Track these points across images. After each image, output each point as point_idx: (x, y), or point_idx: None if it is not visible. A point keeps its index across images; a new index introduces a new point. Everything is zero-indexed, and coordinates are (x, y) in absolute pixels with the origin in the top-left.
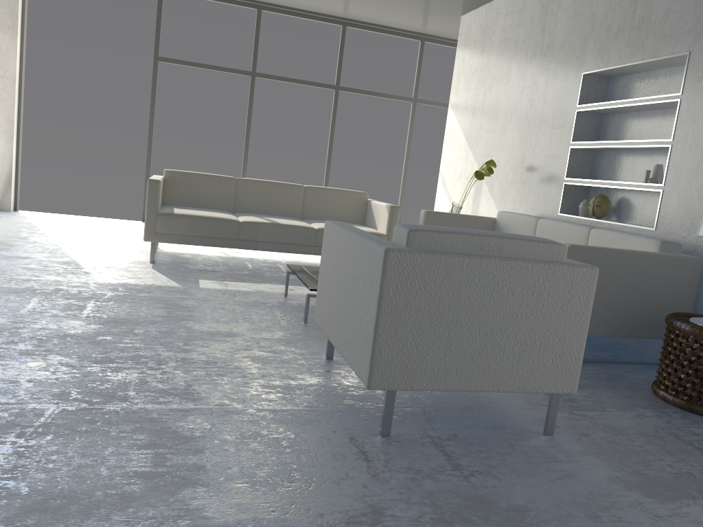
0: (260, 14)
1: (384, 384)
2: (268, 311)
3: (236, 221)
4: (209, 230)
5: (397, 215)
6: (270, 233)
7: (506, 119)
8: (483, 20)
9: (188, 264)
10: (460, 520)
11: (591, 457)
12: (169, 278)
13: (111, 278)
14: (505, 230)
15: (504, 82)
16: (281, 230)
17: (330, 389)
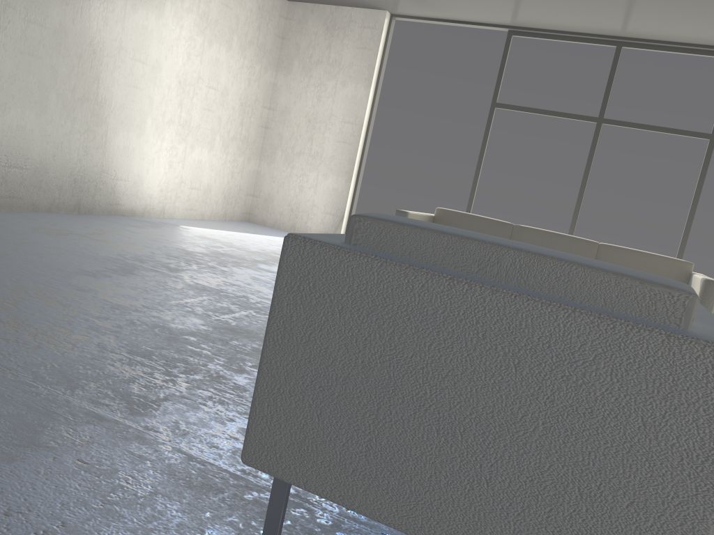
0: (619, 51)
1: (262, 462)
2: None
3: None
4: None
5: (713, 294)
6: None
7: None
8: None
9: None
10: None
11: None
12: None
13: None
14: None
15: None
16: None
17: None
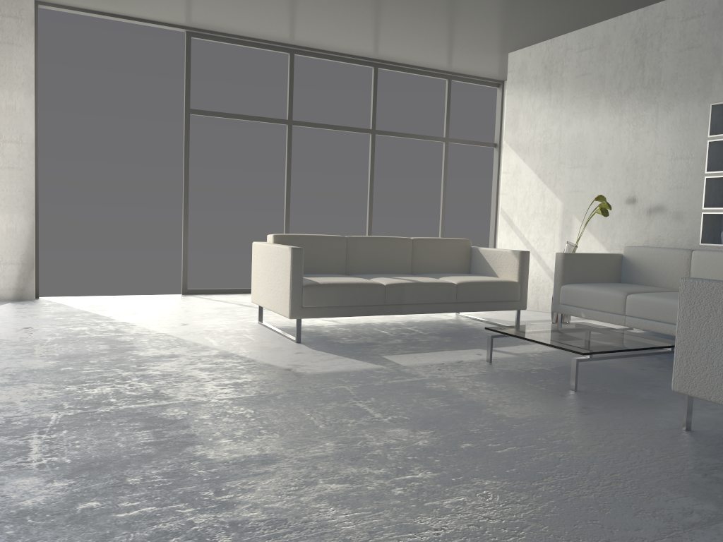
0: (293, 58)
1: None
2: (519, 384)
3: (382, 285)
4: (356, 298)
5: (527, 261)
6: (415, 294)
7: (600, 153)
8: (545, 56)
9: (332, 339)
10: None
11: None
12: (353, 358)
13: (305, 367)
14: (641, 265)
15: (590, 117)
16: (425, 289)
17: None
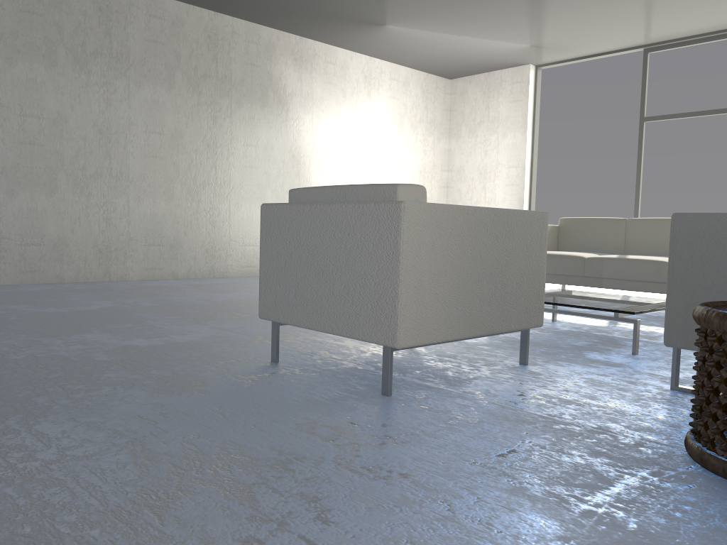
0: None
1: (264, 314)
2: None
3: (580, 258)
4: (555, 268)
5: None
6: (615, 269)
7: None
8: None
9: None
10: (160, 381)
11: (358, 408)
12: None
13: None
14: None
15: None
16: (626, 265)
17: (339, 347)
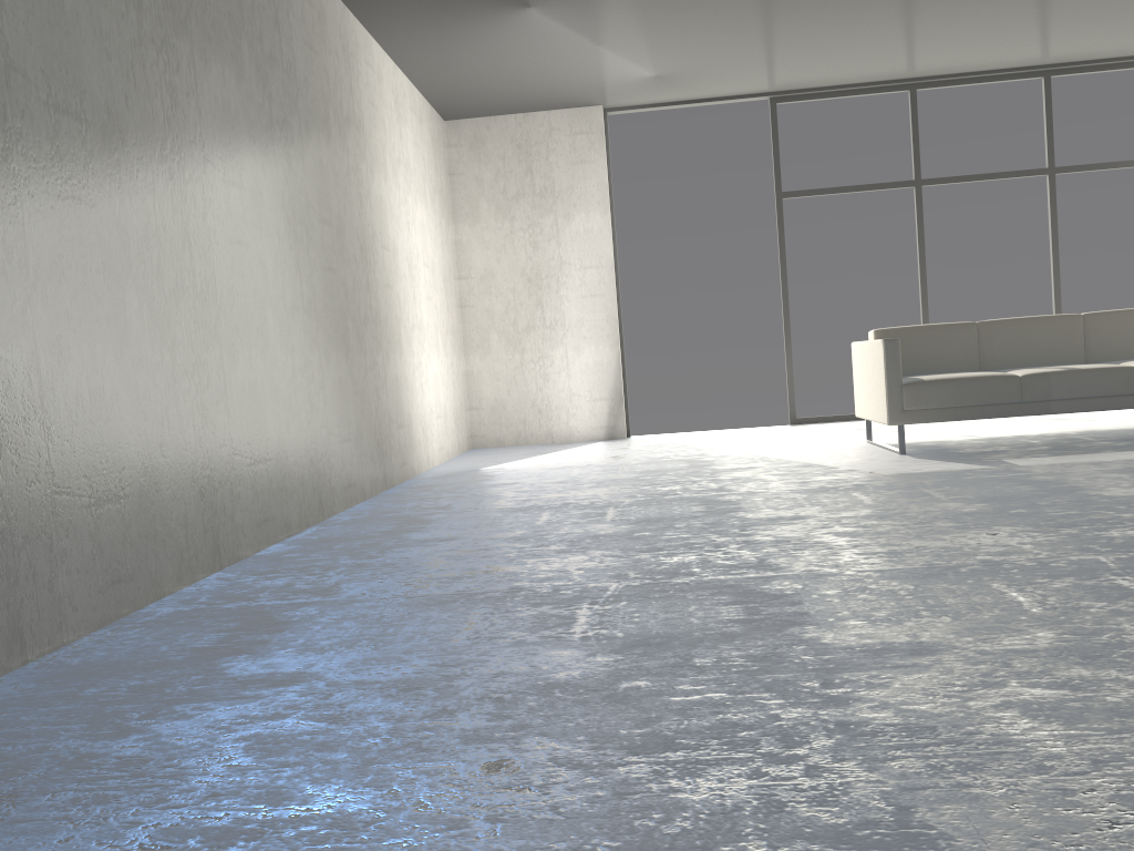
0: (914, 95)
1: None
2: None
3: (1014, 377)
4: (977, 396)
5: None
6: (1069, 385)
7: None
8: None
9: (950, 450)
10: None
11: None
12: (959, 463)
13: (890, 470)
14: None
15: None
16: (1084, 378)
17: None
